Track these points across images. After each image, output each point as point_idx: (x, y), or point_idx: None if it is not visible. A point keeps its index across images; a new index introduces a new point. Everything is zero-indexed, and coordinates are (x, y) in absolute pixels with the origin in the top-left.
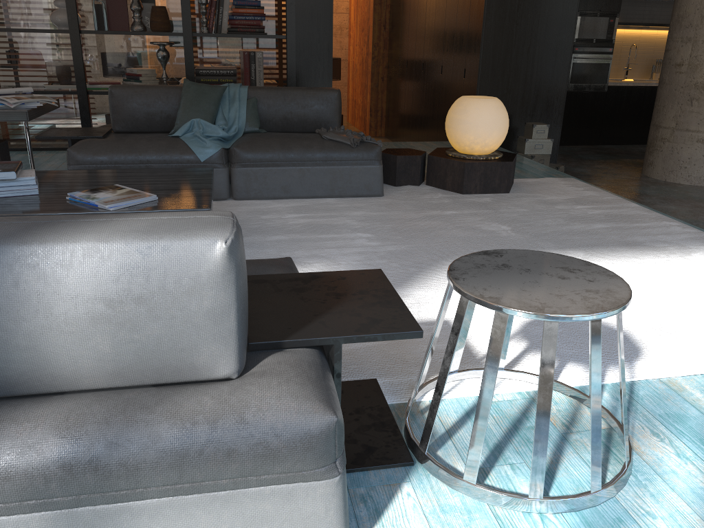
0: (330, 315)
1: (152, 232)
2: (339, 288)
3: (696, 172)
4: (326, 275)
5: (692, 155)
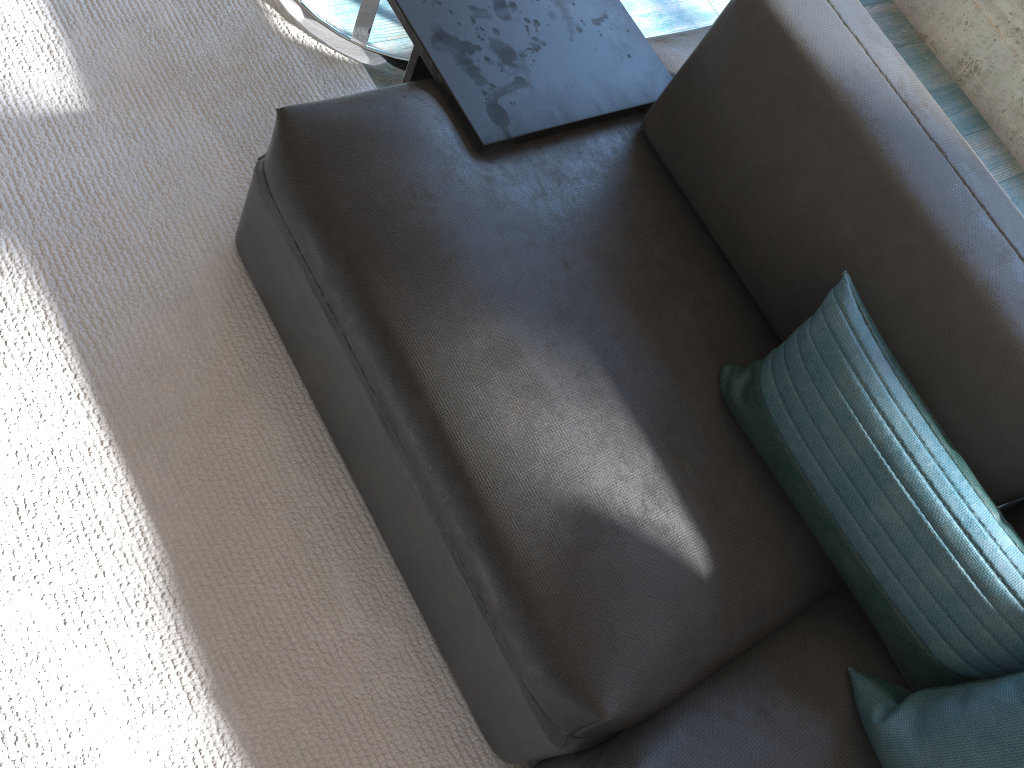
0: (573, 14)
1: (886, 39)
2: (475, 2)
3: None
4: (427, 20)
5: None
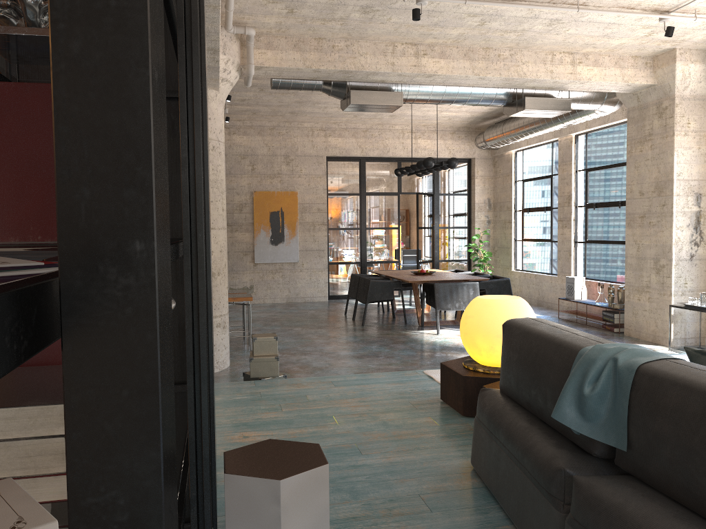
0: None
1: None
2: None
3: (221, 357)
4: None
5: (216, 340)
